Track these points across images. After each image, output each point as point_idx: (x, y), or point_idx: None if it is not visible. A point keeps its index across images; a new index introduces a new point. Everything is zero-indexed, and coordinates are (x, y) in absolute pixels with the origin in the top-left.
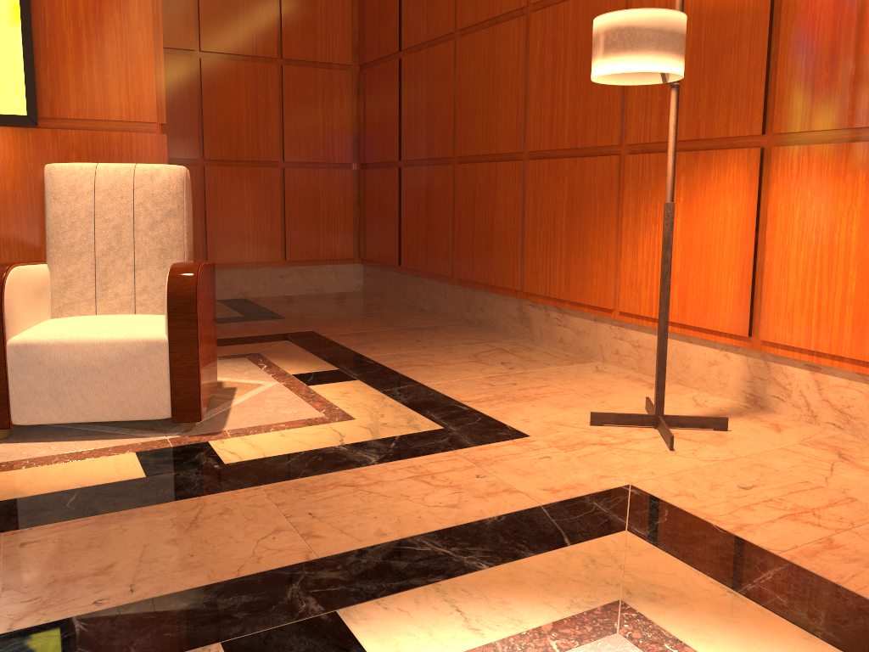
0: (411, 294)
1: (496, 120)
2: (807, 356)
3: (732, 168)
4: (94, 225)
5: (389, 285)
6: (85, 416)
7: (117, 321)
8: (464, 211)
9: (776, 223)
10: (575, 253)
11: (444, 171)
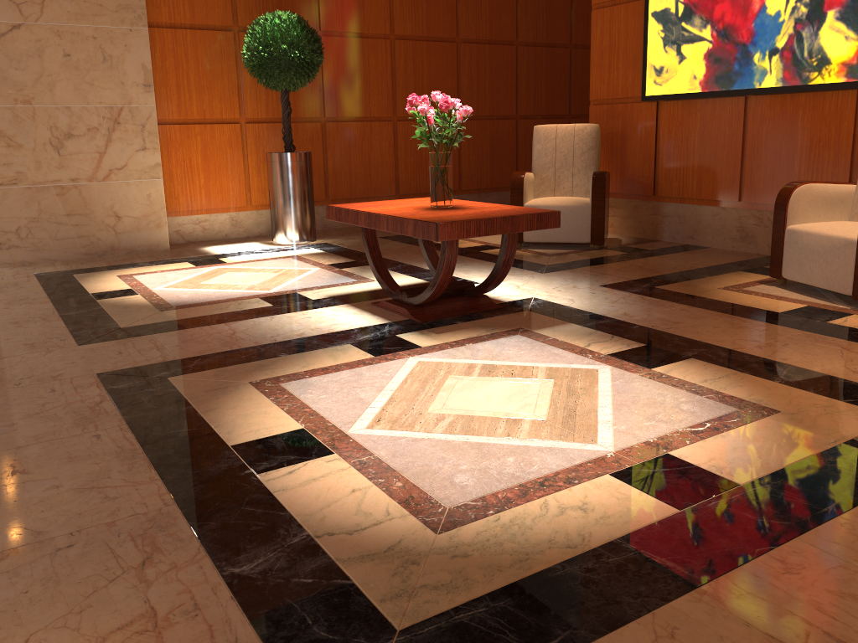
0: None
1: None
2: None
3: None
4: None
5: None
6: (810, 281)
7: (851, 225)
8: None
9: None
10: None
11: None
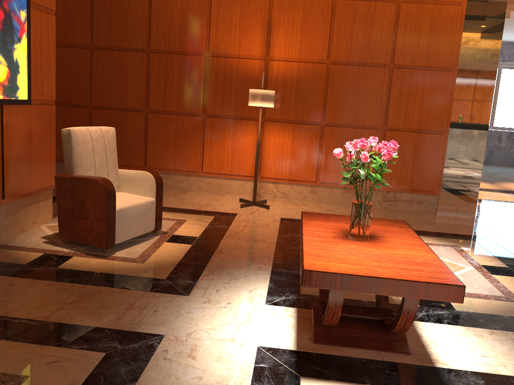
0: None
1: (126, 93)
2: (275, 179)
3: (251, 126)
4: (94, 156)
5: None
6: (135, 235)
7: (128, 196)
8: None
9: (266, 143)
10: (179, 151)
11: (82, 111)
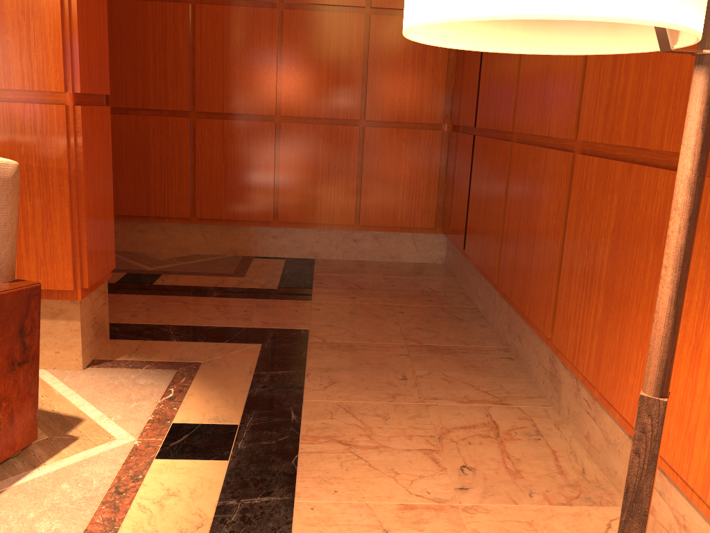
0: (472, 285)
1: (552, 88)
2: None
3: None
4: None
5: (459, 267)
6: None
7: None
8: (513, 206)
9: None
10: (613, 320)
11: (503, 148)
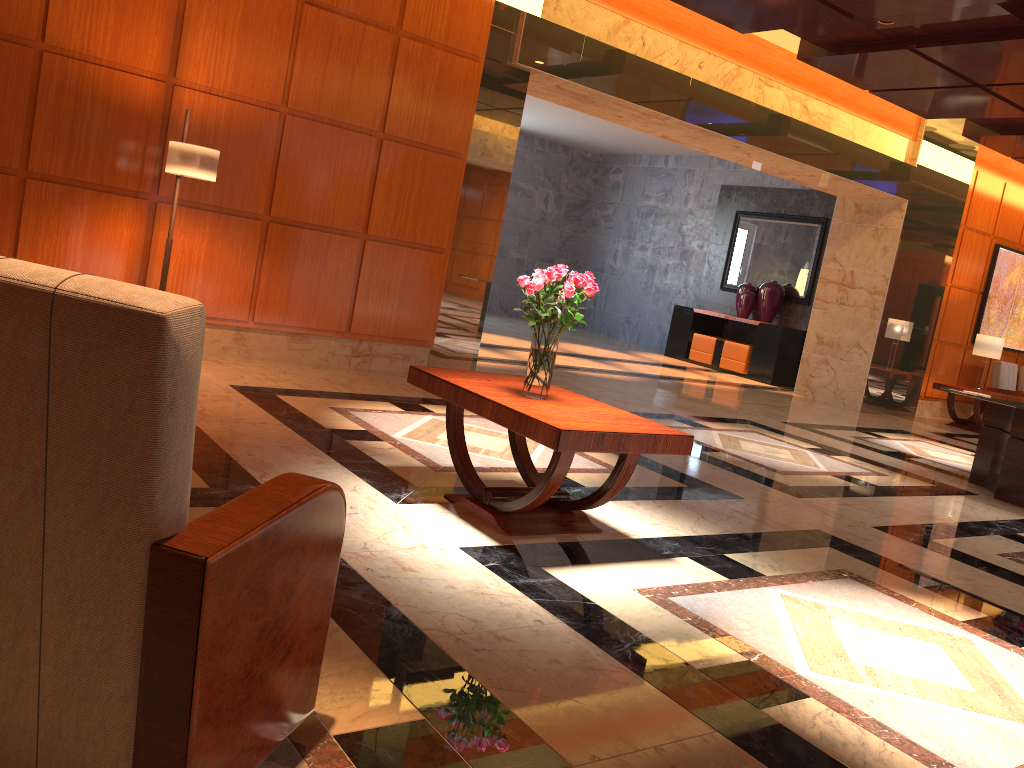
0: None
1: None
2: None
3: (129, 208)
4: None
5: None
6: None
7: None
8: None
9: (158, 245)
10: None
11: None
